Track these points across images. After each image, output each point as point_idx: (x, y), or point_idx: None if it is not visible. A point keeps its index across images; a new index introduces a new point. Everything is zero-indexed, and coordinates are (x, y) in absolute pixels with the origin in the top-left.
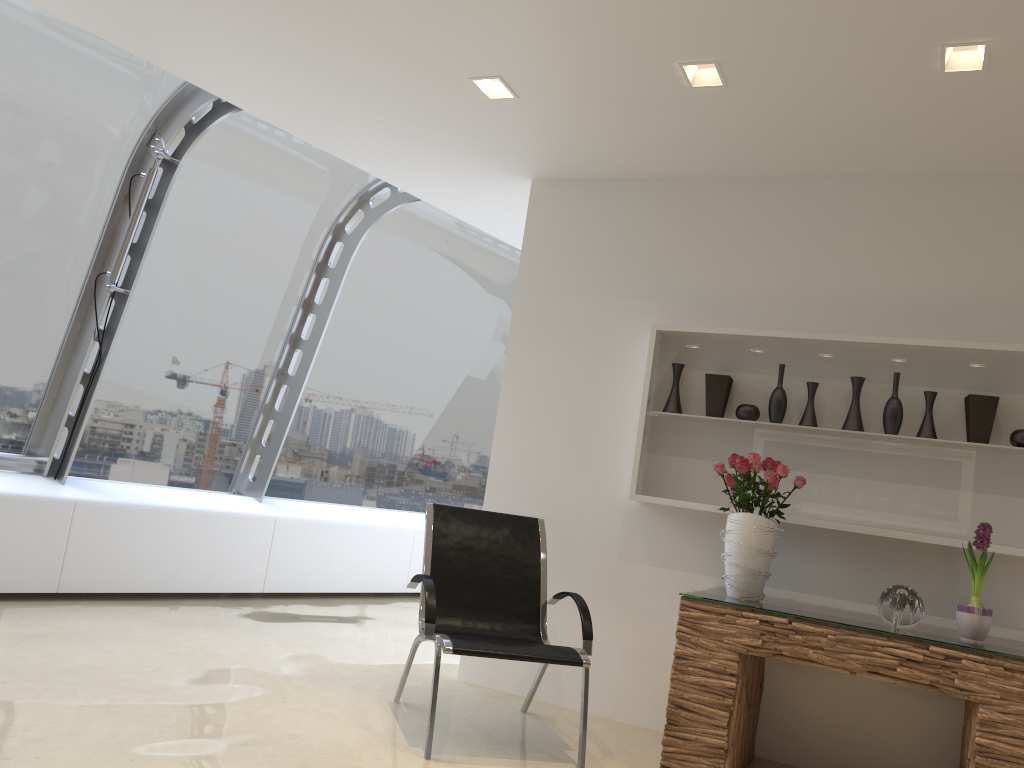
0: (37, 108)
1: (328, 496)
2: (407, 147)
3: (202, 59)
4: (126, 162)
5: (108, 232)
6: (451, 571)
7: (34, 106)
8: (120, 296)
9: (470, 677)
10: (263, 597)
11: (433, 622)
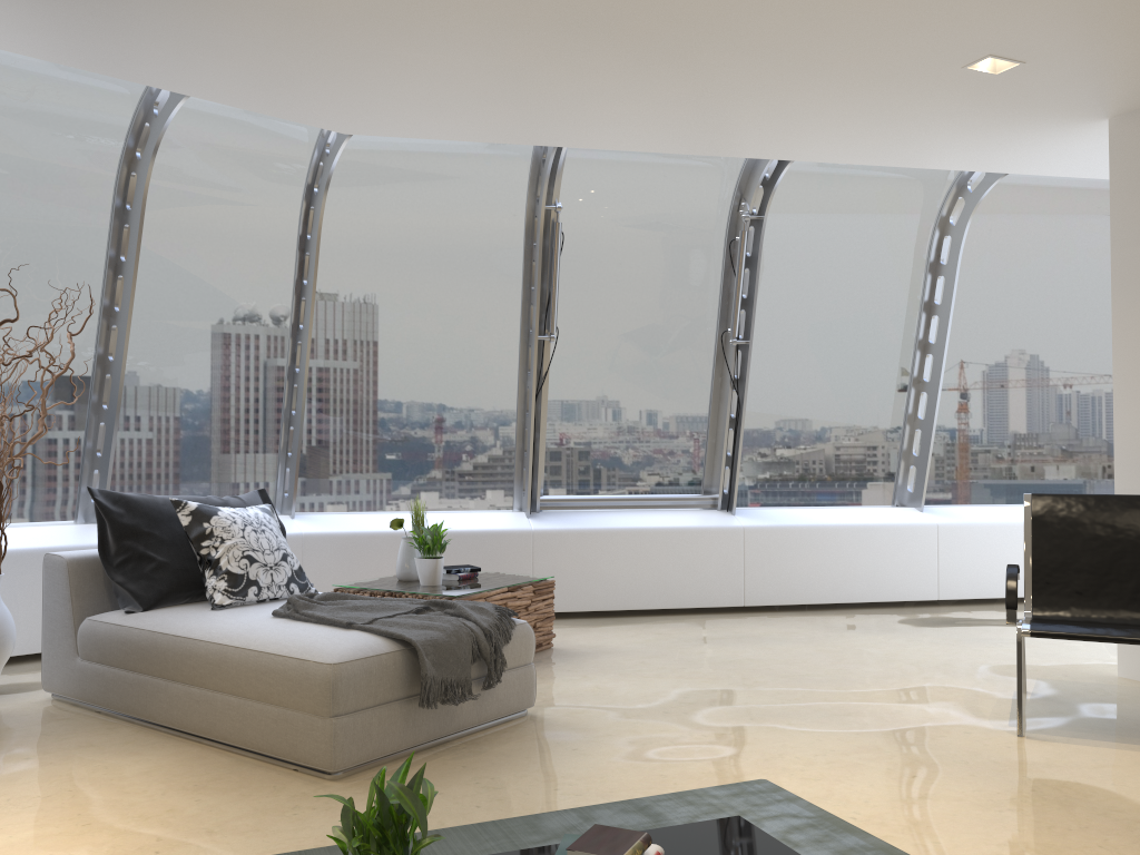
0: (647, 214)
1: (1004, 497)
2: (953, 137)
3: (736, 139)
4: (724, 231)
5: (724, 295)
6: (1055, 560)
7: (644, 213)
8: (743, 347)
9: (1131, 673)
10: (941, 605)
11: (1014, 608)
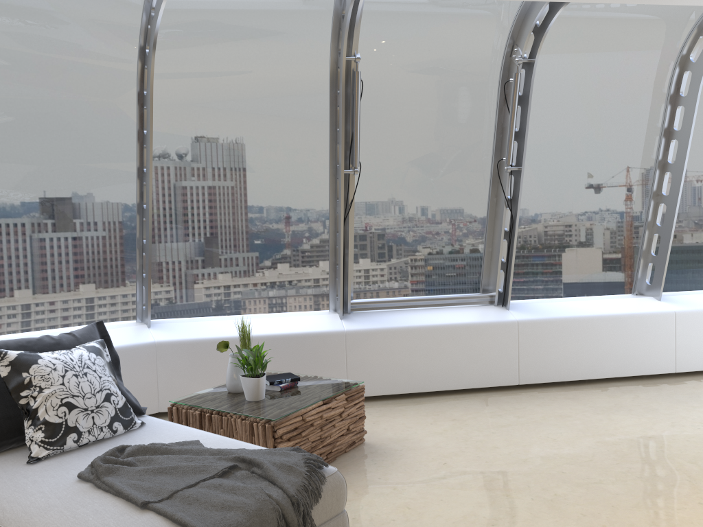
0: (433, 62)
1: None
2: None
3: None
4: (498, 74)
5: (498, 129)
6: None
7: (431, 61)
8: (516, 172)
9: None
10: (677, 375)
11: None
